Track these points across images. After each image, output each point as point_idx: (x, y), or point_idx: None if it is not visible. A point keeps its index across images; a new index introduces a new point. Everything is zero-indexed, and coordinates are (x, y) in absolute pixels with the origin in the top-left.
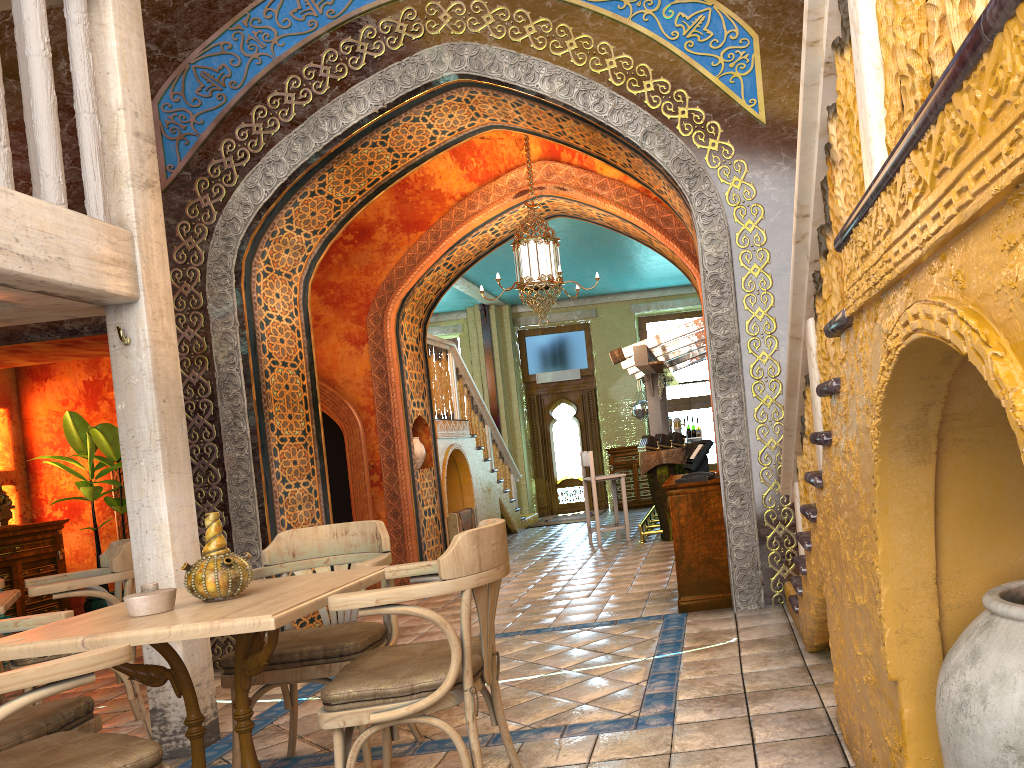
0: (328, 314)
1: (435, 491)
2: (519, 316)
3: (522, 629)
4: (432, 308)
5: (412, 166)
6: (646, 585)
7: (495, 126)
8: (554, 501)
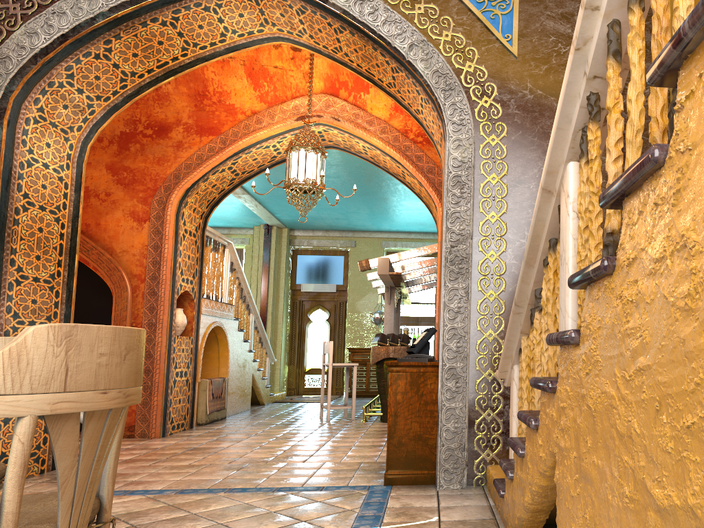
0: (118, 192)
1: (191, 357)
2: (295, 238)
3: (229, 487)
4: (215, 205)
5: (202, 59)
6: (359, 456)
7: (282, 38)
8: (301, 385)
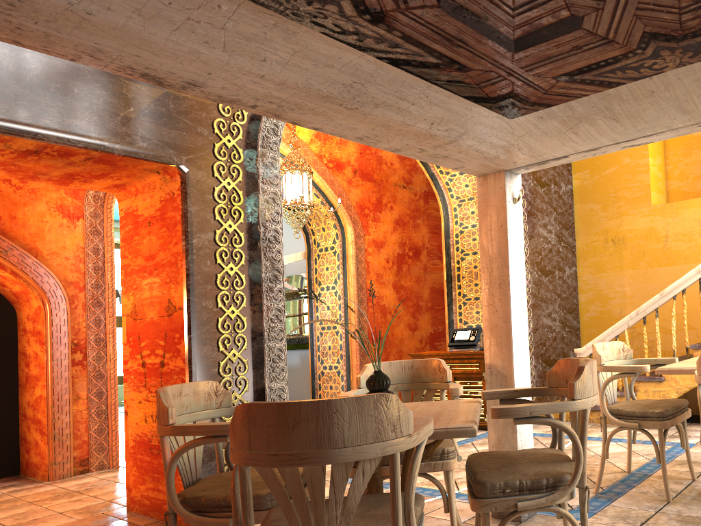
0: None
1: None
2: None
3: None
4: None
5: None
6: None
7: None
8: None
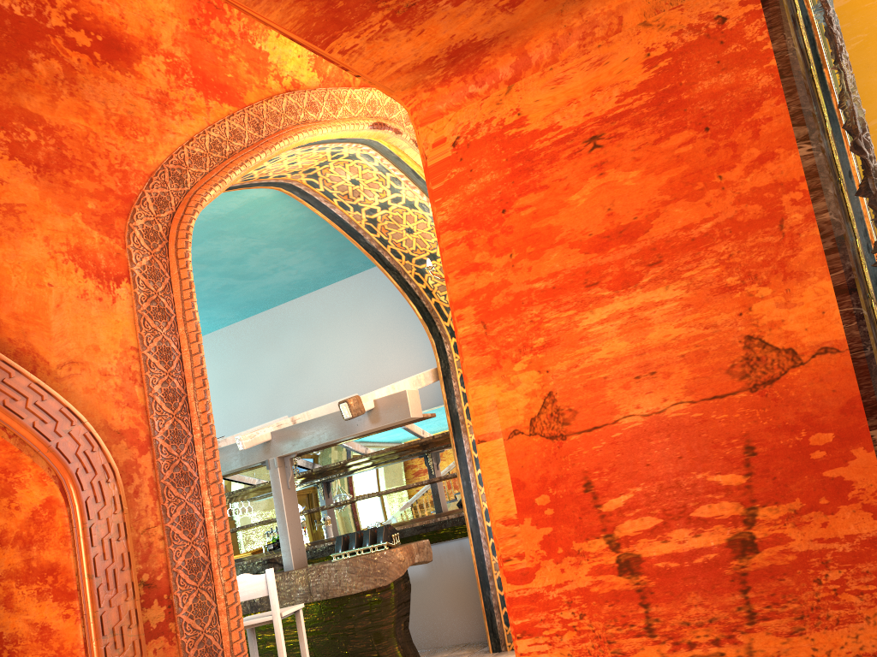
0: (21, 184)
1: None
2: None
3: None
4: None
5: None
6: None
7: None
8: None
